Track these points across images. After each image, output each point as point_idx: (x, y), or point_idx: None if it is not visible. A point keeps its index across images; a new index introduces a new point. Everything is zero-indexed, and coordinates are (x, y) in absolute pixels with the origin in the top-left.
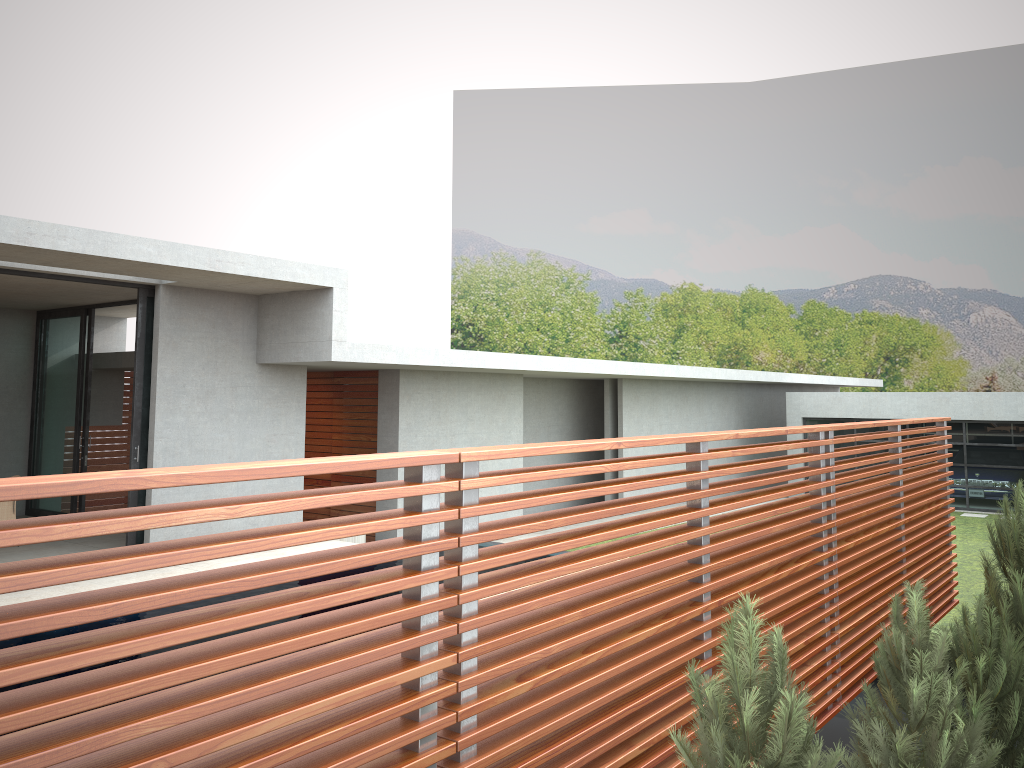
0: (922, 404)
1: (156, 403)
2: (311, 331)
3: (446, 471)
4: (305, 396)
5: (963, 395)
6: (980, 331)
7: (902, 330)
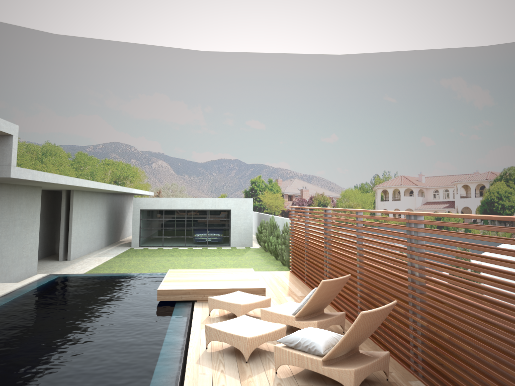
0: (193, 203)
1: None
2: None
3: (409, 217)
4: None
5: (209, 199)
6: (156, 171)
7: (123, 169)
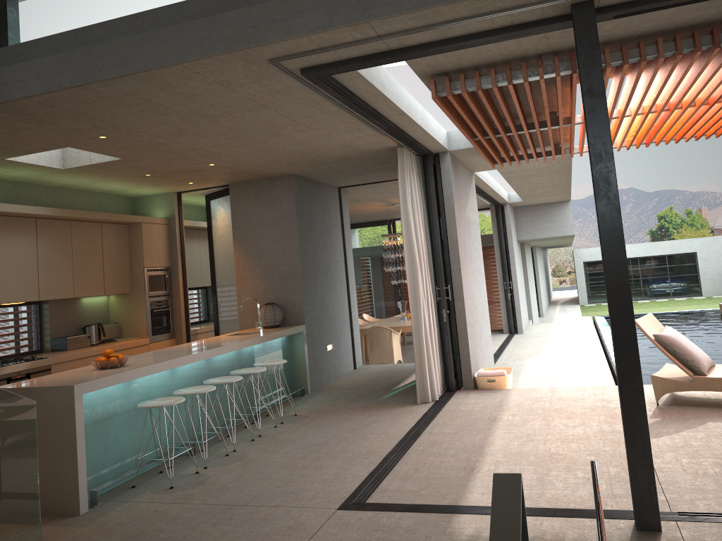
0: (645, 249)
1: (514, 260)
2: (557, 222)
3: None
4: (521, 256)
5: (665, 242)
6: None
7: None
